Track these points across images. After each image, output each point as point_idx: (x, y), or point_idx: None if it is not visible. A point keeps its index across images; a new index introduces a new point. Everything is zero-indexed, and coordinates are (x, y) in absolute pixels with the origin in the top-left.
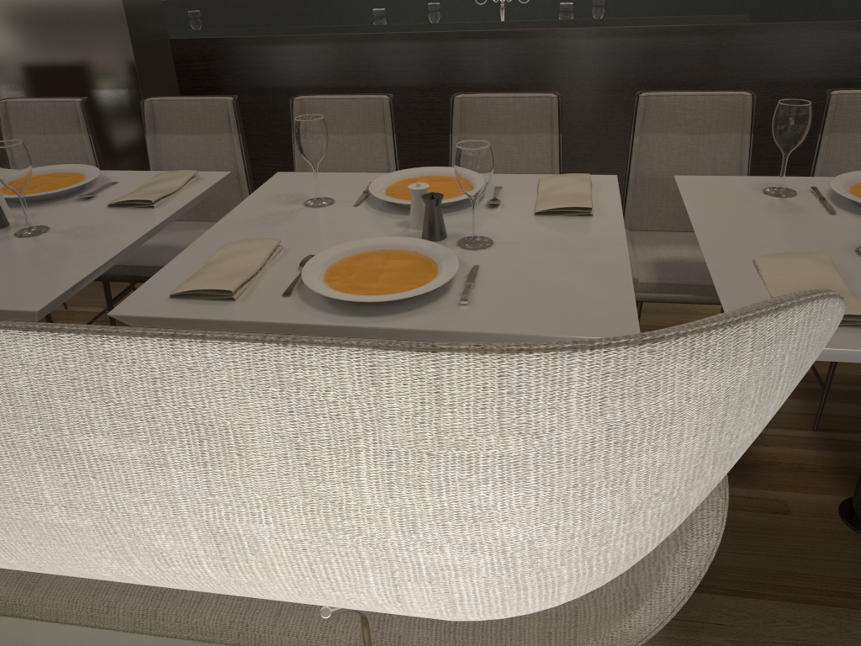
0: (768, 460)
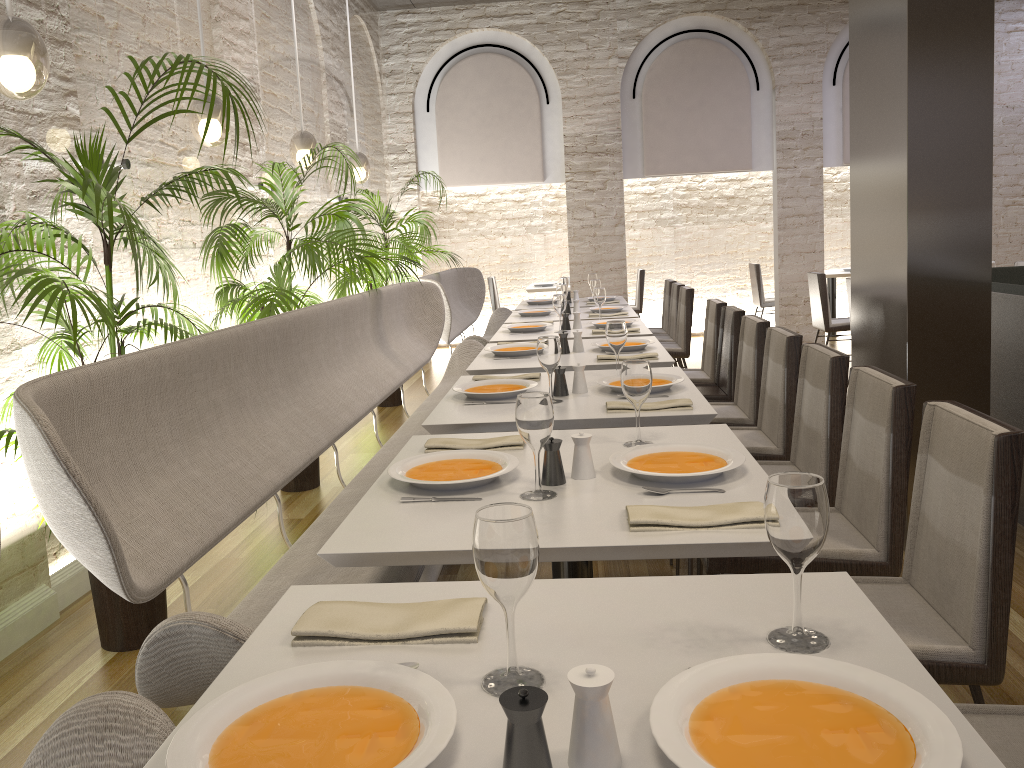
0: None
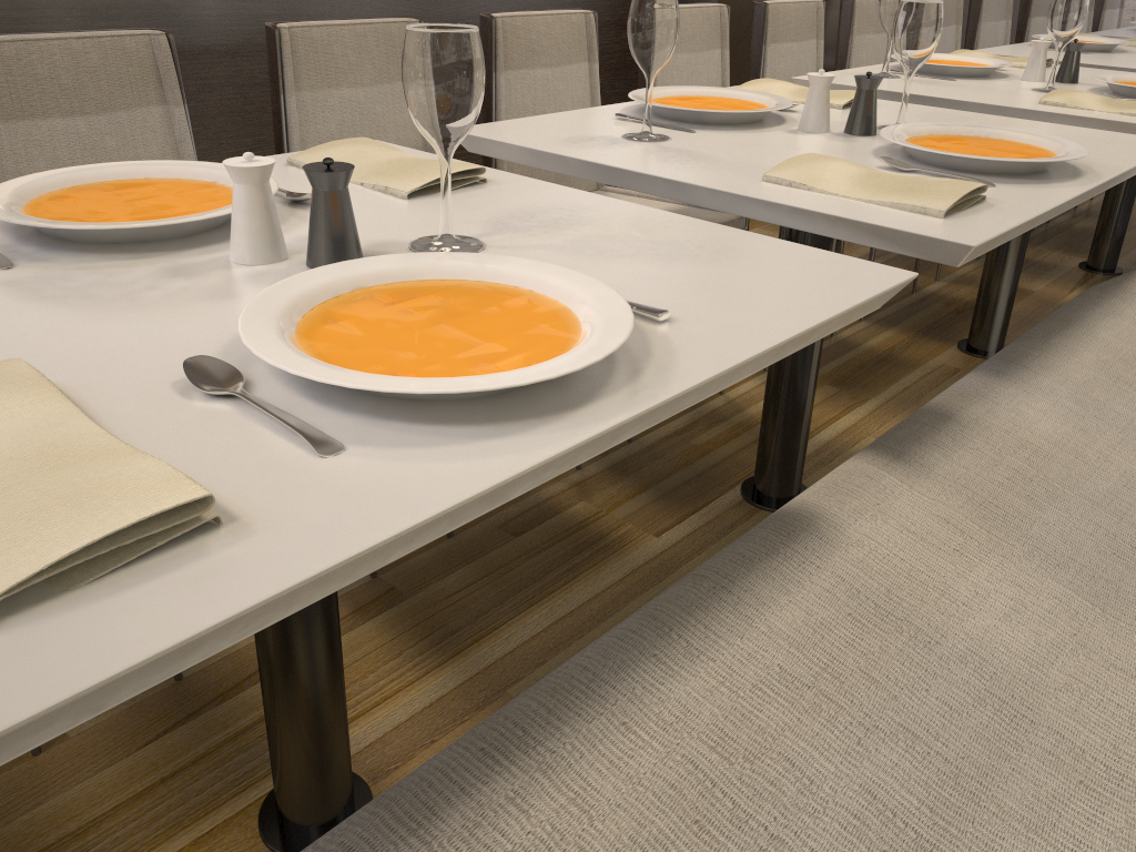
0: (886, 348)
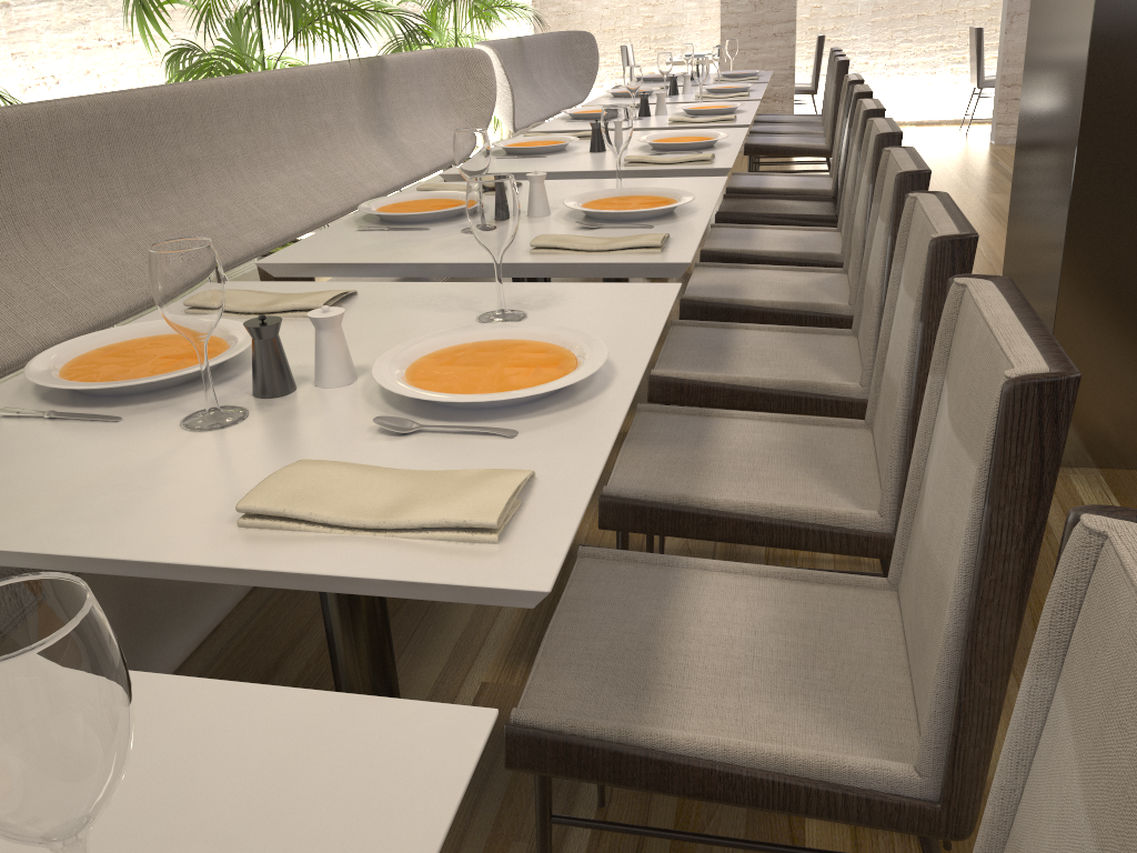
0: None
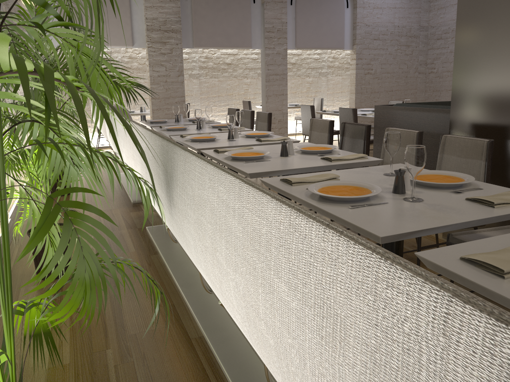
0: None
